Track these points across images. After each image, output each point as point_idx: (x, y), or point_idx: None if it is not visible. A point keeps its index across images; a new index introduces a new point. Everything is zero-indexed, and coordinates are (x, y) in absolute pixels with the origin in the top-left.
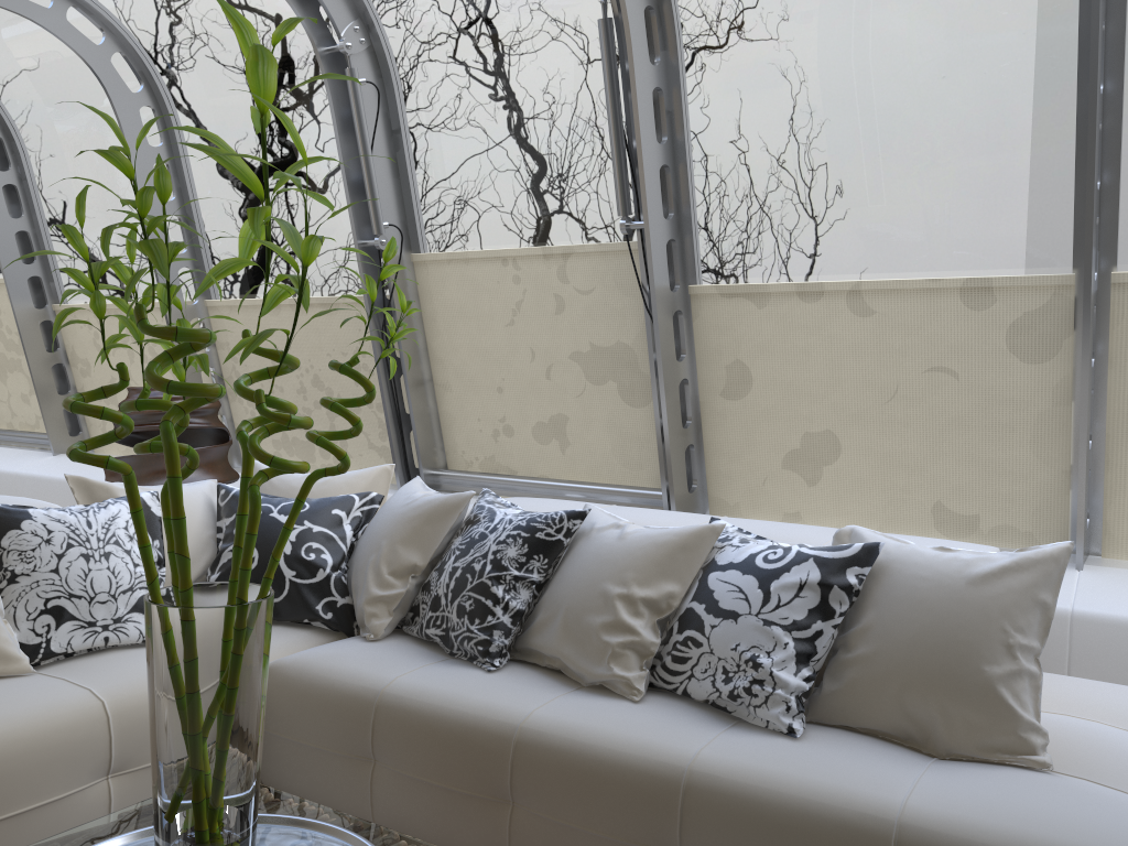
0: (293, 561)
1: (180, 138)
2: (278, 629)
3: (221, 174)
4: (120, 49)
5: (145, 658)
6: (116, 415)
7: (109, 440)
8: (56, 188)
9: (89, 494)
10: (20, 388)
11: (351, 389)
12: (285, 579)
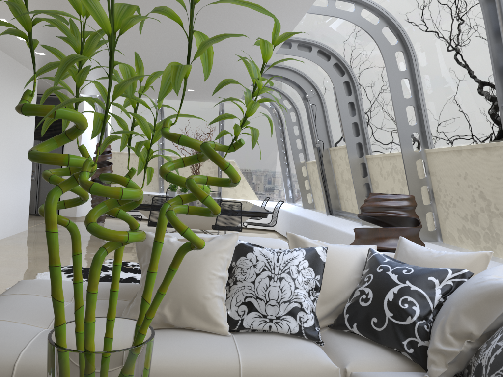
0: (392, 306)
1: (415, 64)
2: (376, 349)
3: (434, 79)
4: (386, 24)
5: (283, 344)
6: (58, 181)
7: (78, 201)
8: (368, 101)
9: (295, 243)
10: (354, 194)
11: (502, 201)
12: (385, 317)
